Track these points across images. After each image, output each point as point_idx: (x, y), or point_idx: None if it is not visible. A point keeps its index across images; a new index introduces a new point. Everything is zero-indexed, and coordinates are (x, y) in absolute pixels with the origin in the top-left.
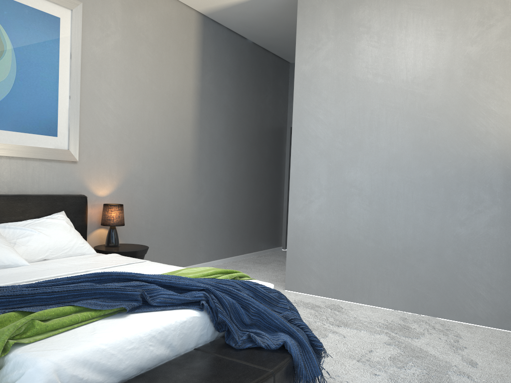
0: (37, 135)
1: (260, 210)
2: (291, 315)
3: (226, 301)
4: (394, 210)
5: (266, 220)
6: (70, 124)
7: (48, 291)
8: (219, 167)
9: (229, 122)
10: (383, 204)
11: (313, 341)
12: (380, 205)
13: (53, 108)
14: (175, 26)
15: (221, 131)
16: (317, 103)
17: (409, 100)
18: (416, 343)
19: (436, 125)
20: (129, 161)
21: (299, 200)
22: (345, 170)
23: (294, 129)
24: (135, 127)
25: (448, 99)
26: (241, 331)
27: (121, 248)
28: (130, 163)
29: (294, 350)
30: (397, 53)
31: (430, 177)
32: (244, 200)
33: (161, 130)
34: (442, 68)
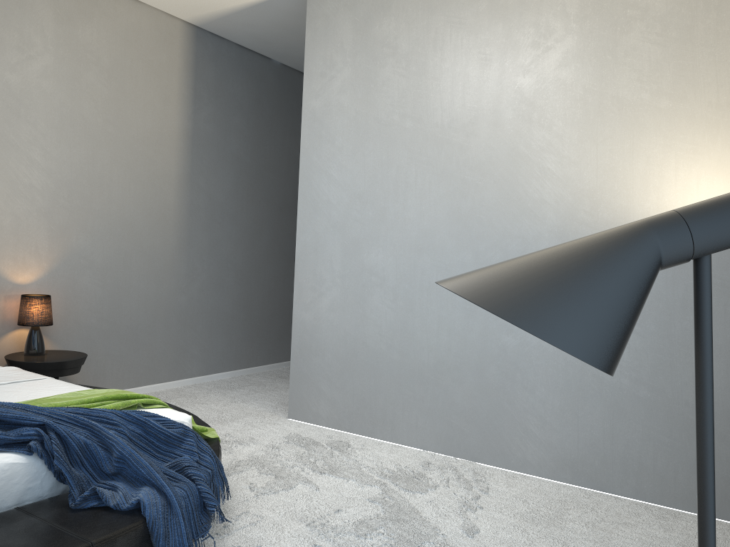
0: None
1: None
2: (187, 461)
3: (74, 441)
4: (424, 309)
5: None
6: None
7: None
8: (225, 242)
9: (241, 178)
10: (411, 300)
11: (204, 498)
12: (407, 301)
13: None
14: (146, 42)
15: (228, 191)
16: (329, 155)
17: (445, 152)
18: (415, 500)
19: (478, 189)
20: (69, 235)
21: (306, 292)
22: (364, 250)
23: (301, 191)
24: (80, 187)
25: (493, 152)
26: (97, 484)
27: (44, 357)
28: (71, 237)
29: (151, 513)
30: (431, 85)
31: (470, 262)
32: (268, 287)
33: (124, 190)
34: (486, 107)
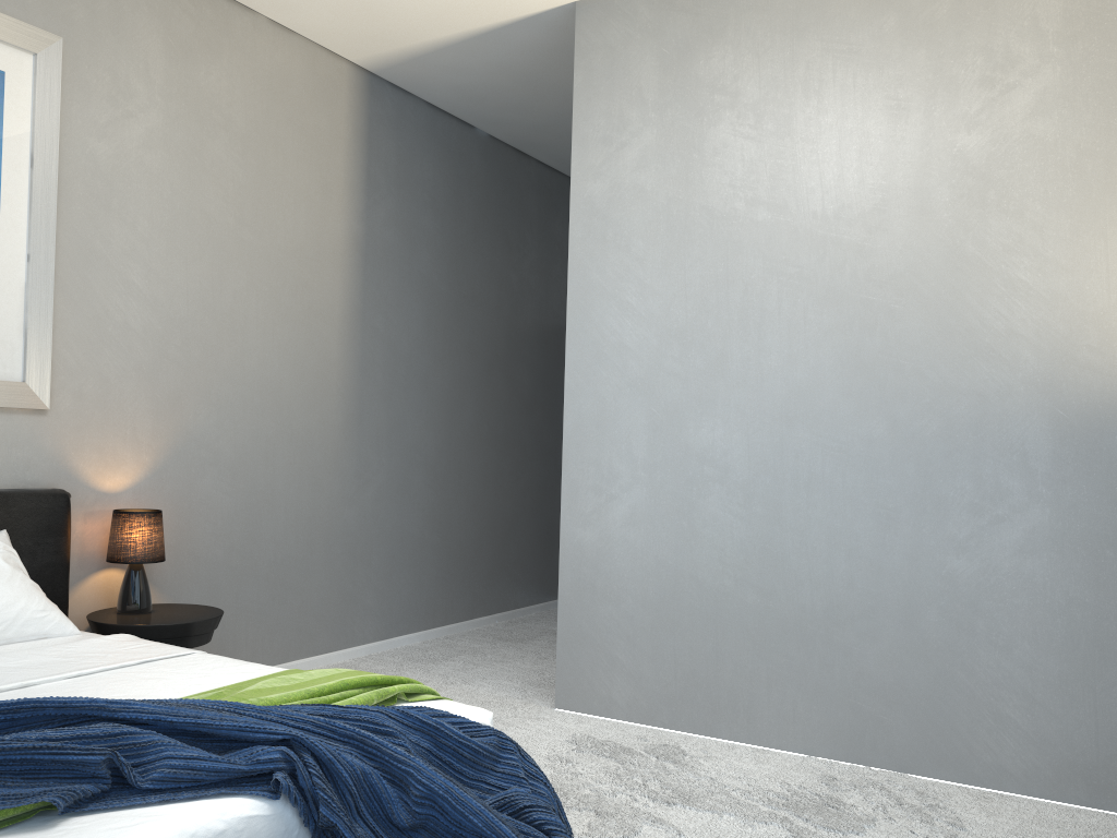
0: None
1: (513, 515)
2: (525, 796)
3: (346, 769)
4: (803, 517)
5: (527, 537)
6: (28, 321)
7: None
8: (411, 419)
9: (434, 316)
10: (778, 503)
11: None
12: (769, 504)
13: None
14: (299, 95)
15: (416, 336)
16: (621, 270)
17: (831, 259)
18: None
19: (893, 318)
20: (183, 408)
21: (584, 495)
22: (689, 423)
23: (572, 329)
24: (200, 328)
25: (919, 256)
26: None
27: (154, 615)
28: (186, 412)
29: None
30: (801, 152)
31: (883, 438)
32: (474, 493)
33: (266, 334)
34: (903, 184)
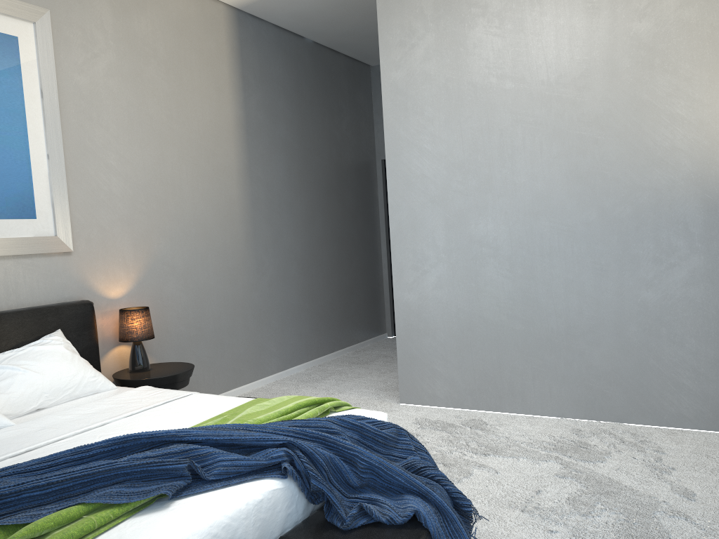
0: (5, 221)
1: (351, 285)
2: (419, 461)
3: (321, 457)
4: (548, 274)
5: (360, 298)
6: (53, 197)
7: (41, 485)
8: (285, 232)
9: (292, 164)
10: (532, 267)
11: (456, 499)
12: (526, 268)
13: (24, 176)
14: (196, 30)
15: (282, 179)
16: (419, 127)
17: (555, 110)
18: (602, 469)
19: (598, 144)
20: (150, 241)
21: (407, 272)
22: (470, 221)
23: (389, 168)
24: (154, 189)
25: (612, 104)
26: (348, 499)
27: (153, 372)
28: (152, 243)
29: (432, 523)
30: (531, 42)
31: (596, 221)
32: (326, 274)
33: (194, 188)
34: (599, 58)
